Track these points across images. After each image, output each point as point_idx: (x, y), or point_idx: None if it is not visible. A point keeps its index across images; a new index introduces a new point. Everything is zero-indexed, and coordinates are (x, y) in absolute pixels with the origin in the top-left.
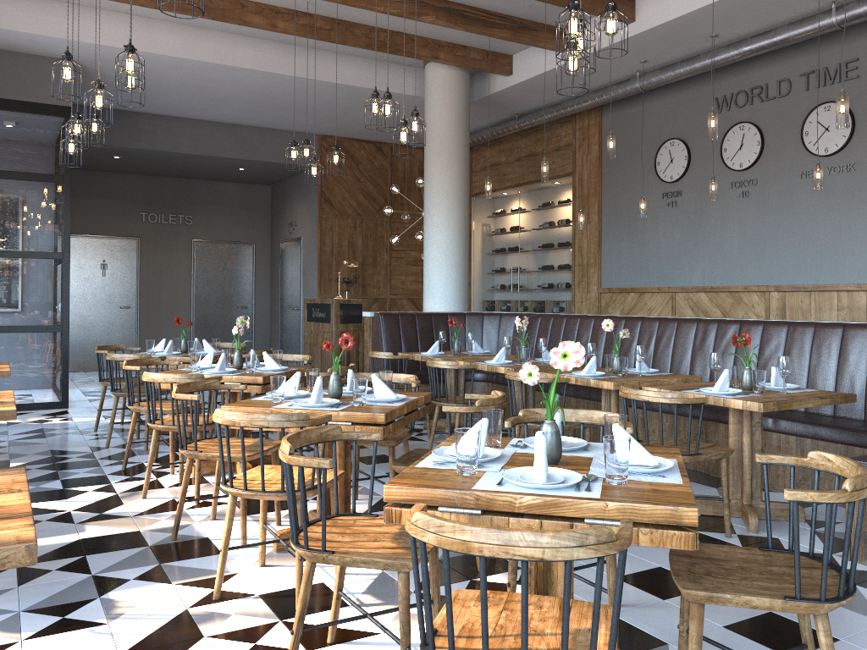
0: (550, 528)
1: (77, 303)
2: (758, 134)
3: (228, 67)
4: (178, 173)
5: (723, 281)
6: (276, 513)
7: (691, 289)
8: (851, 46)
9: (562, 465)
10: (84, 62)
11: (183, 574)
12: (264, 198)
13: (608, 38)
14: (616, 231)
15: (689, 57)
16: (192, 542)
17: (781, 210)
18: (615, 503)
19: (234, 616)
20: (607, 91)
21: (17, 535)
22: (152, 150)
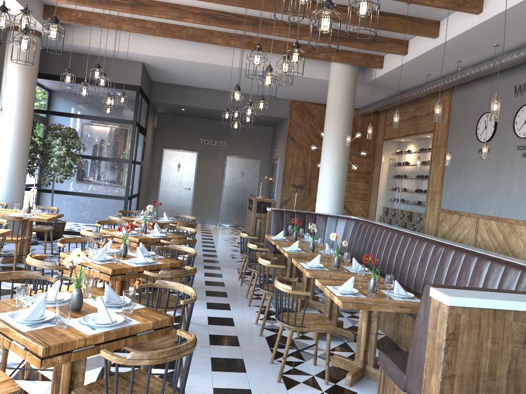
0: (5, 341)
1: (164, 184)
2: None
3: (215, 65)
4: (219, 118)
5: (506, 214)
6: None
7: (486, 217)
8: None
9: (77, 312)
10: (148, 63)
11: None
12: (268, 134)
13: (425, 47)
14: (452, 172)
15: (490, 58)
16: None
17: None
18: (22, 335)
19: (12, 355)
20: (443, 79)
21: None
22: (196, 106)
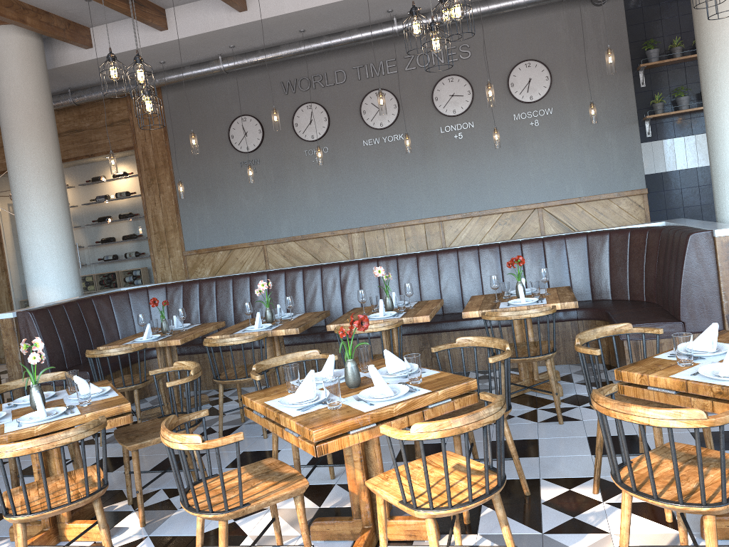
0: None
1: None
2: (324, 112)
3: None
4: None
5: (309, 230)
6: (280, 543)
7: (283, 240)
8: (389, 50)
9: None
10: None
11: None
12: None
13: (218, 22)
14: (195, 198)
15: (268, 46)
16: None
17: (352, 170)
18: None
19: None
20: (187, 71)
21: None
22: None
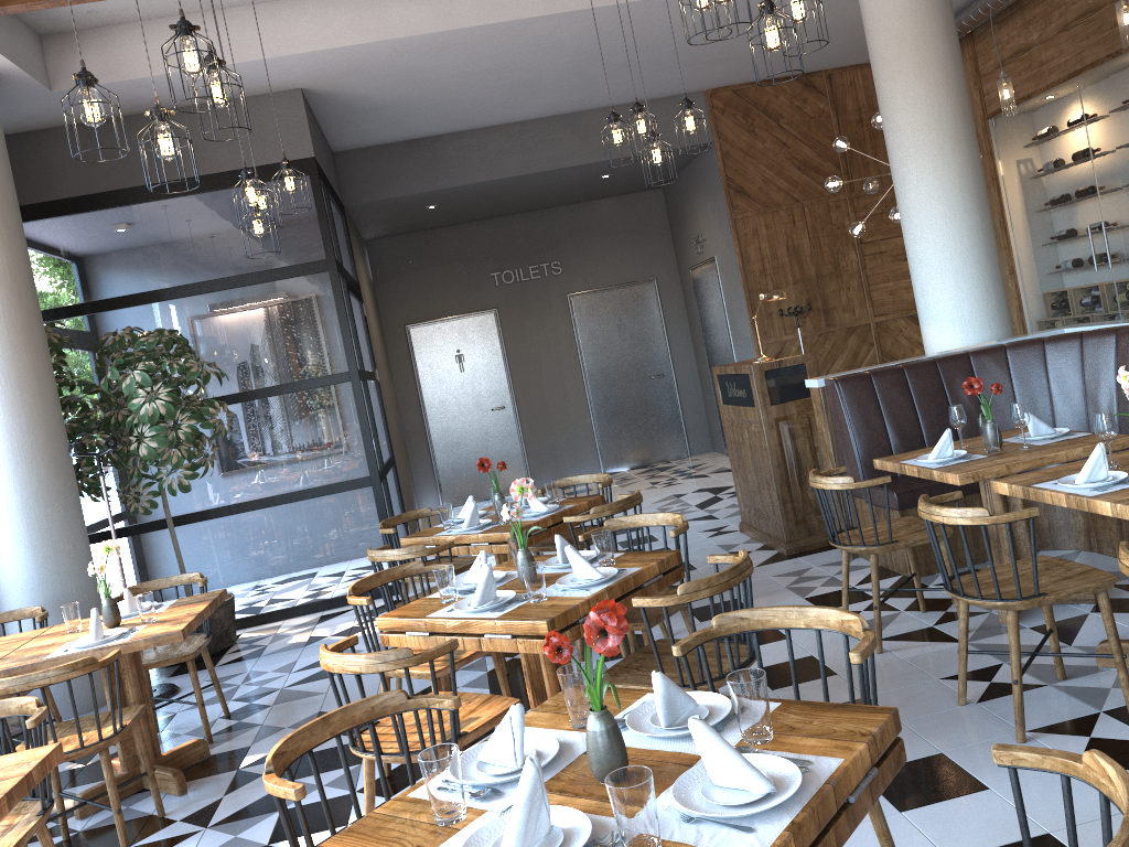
0: None
1: (437, 415)
2: None
3: (510, 24)
4: (524, 205)
5: None
6: None
7: None
8: None
9: None
10: (316, 85)
11: None
12: (656, 209)
13: None
14: None
15: None
16: None
17: None
18: None
19: None
20: None
21: None
22: (467, 184)
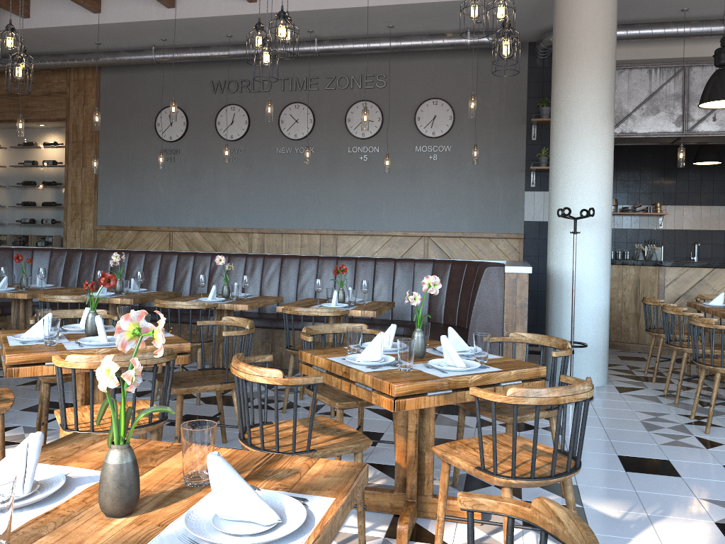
0: None
1: None
2: (246, 116)
3: None
4: None
5: (215, 224)
6: None
7: (188, 229)
8: (314, 68)
9: (426, 357)
10: None
11: None
12: None
13: (147, 14)
14: (115, 177)
15: (200, 45)
16: None
17: (262, 174)
18: (513, 370)
19: None
20: (121, 55)
21: (336, 464)
22: None
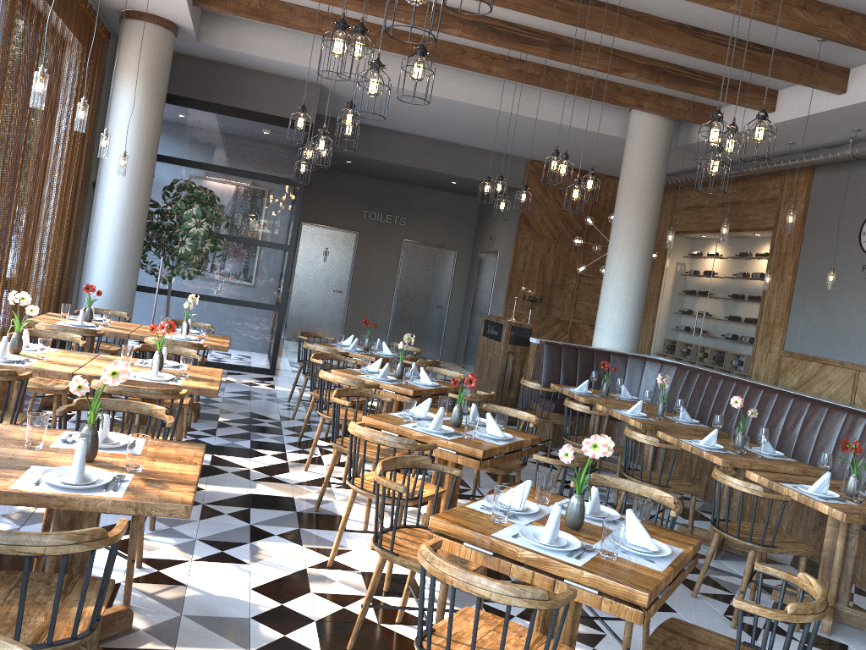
0: (539, 579)
1: (300, 282)
2: None
3: (446, 99)
4: (399, 179)
5: None
6: None
7: None
8: None
9: (581, 531)
10: (329, 86)
11: (312, 540)
12: (472, 209)
13: (816, 106)
14: (808, 295)
15: None
16: (328, 516)
17: None
18: (588, 573)
19: (337, 583)
20: (816, 154)
21: (182, 497)
22: (378, 160)
